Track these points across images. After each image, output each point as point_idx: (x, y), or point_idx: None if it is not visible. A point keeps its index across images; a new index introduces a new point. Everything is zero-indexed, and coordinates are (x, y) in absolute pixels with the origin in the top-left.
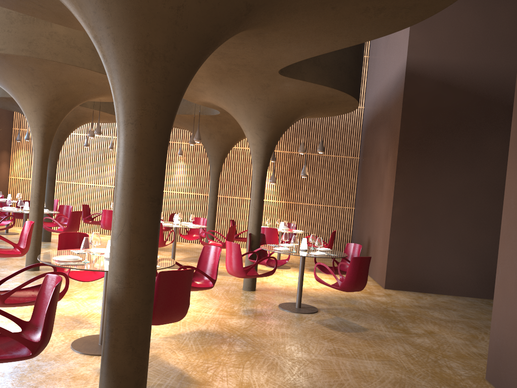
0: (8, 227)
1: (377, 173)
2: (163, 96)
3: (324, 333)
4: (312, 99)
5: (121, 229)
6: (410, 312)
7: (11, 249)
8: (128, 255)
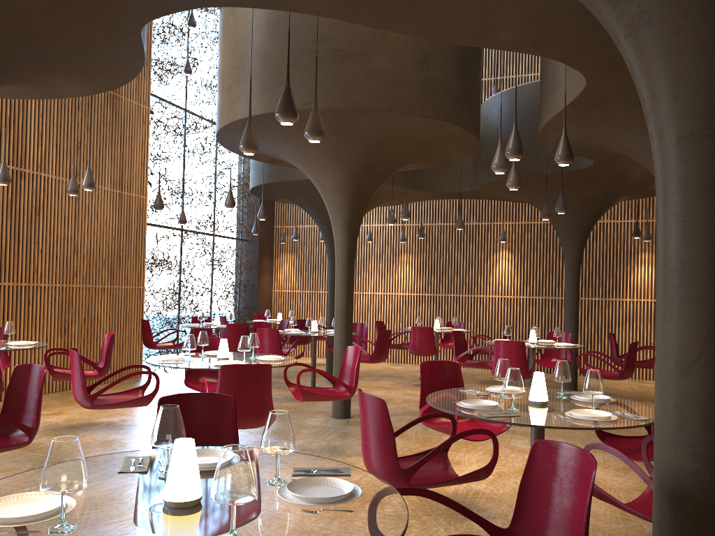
0: (298, 357)
1: None
2: None
3: None
4: None
5: (699, 351)
6: None
7: (330, 389)
8: None
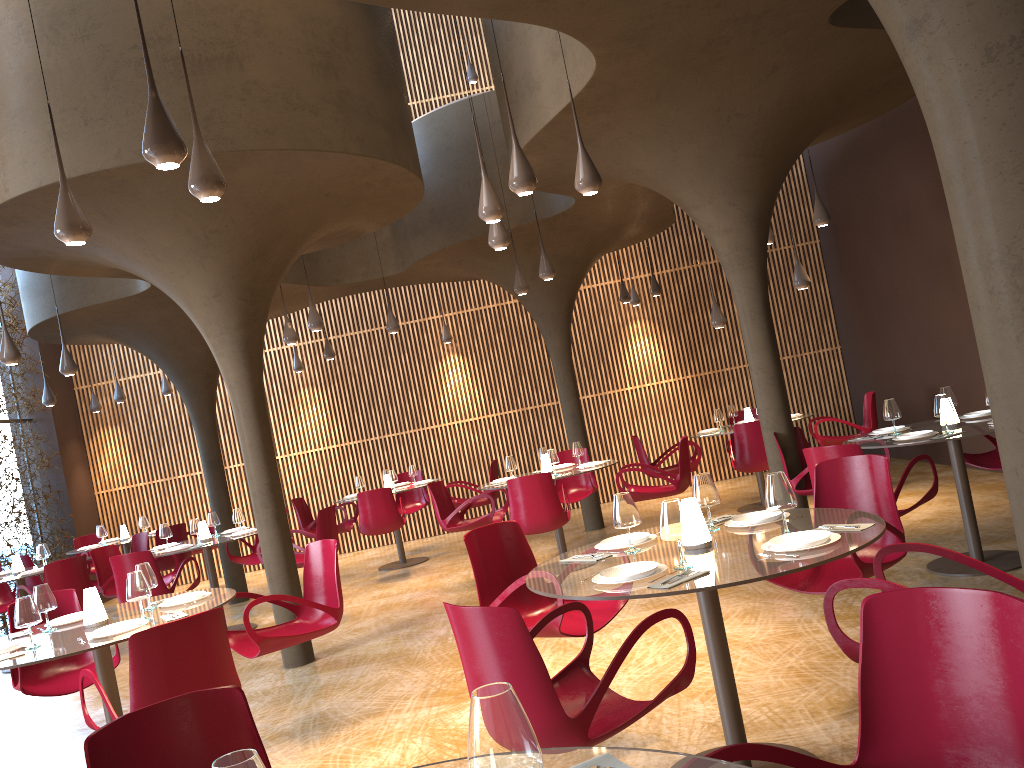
0: (192, 586)
1: (913, 246)
2: None
3: None
4: (854, 83)
5: None
6: None
7: (294, 622)
8: None
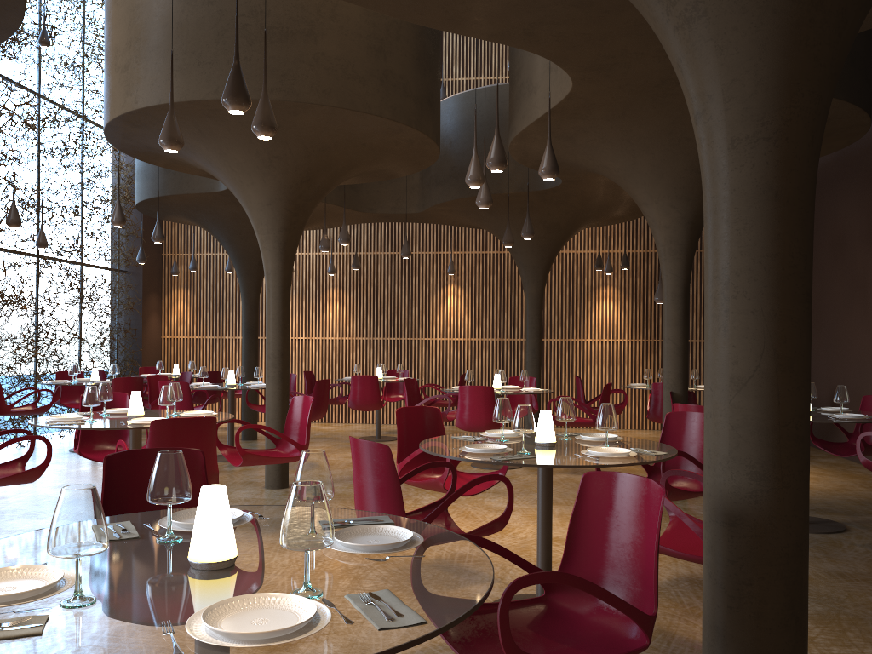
0: None
1: (842, 269)
2: (828, 76)
3: None
4: None
5: (755, 365)
6: None
7: (273, 450)
8: (776, 419)
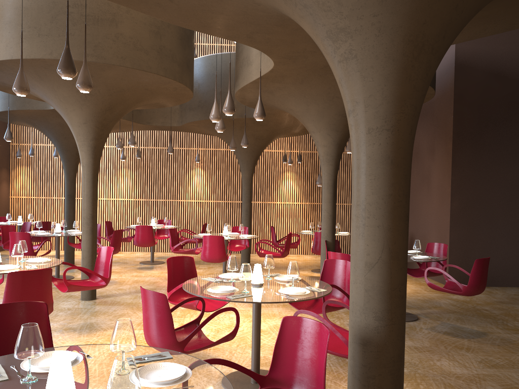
0: (46, 253)
1: (417, 167)
2: (420, 96)
3: (452, 342)
4: None
5: (379, 256)
6: (501, 309)
7: (87, 280)
8: (389, 286)
